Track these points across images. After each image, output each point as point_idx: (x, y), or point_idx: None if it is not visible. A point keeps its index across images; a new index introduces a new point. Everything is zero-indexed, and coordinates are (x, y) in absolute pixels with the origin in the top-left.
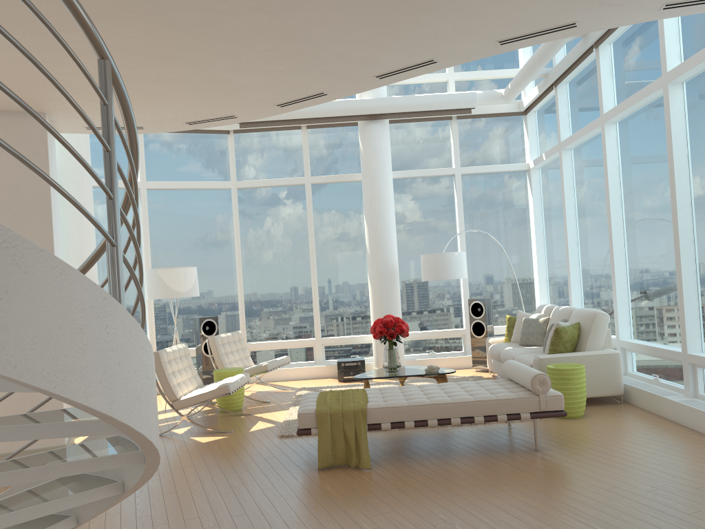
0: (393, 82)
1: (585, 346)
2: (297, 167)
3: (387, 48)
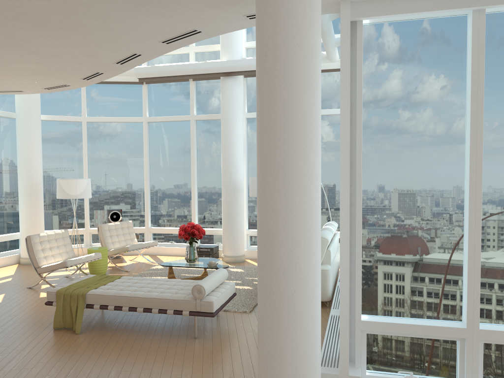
0: (135, 65)
1: None
2: (187, 108)
3: (89, 48)
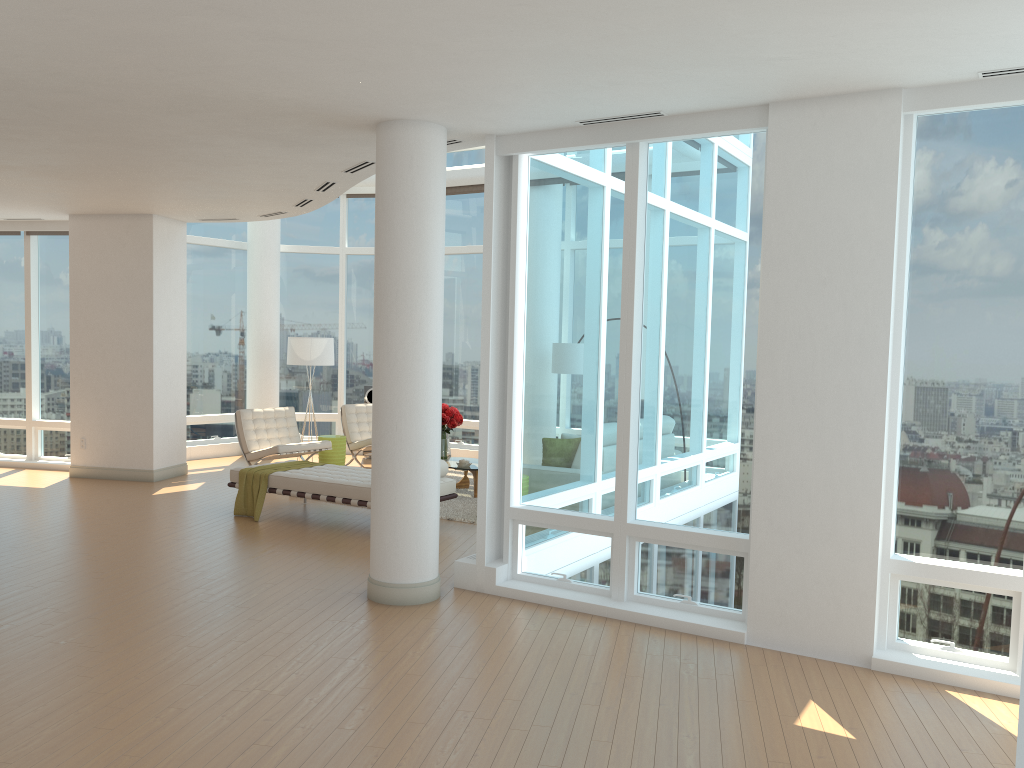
0: (341, 192)
1: None
2: None
3: (273, 179)
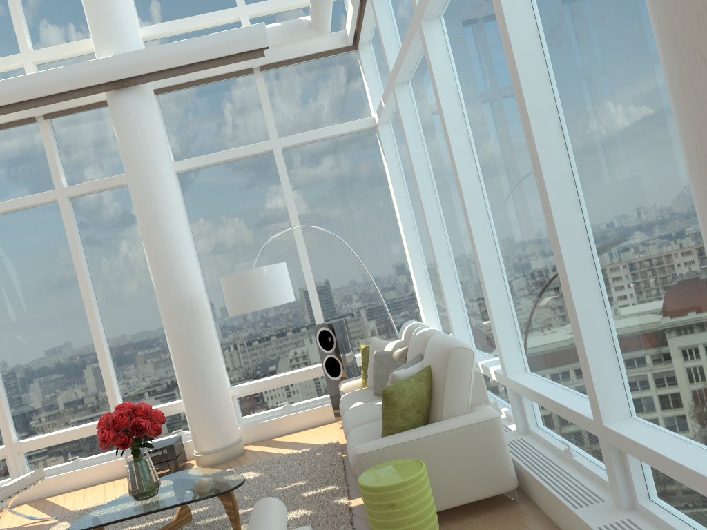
0: None
1: (442, 410)
2: (45, 178)
3: None
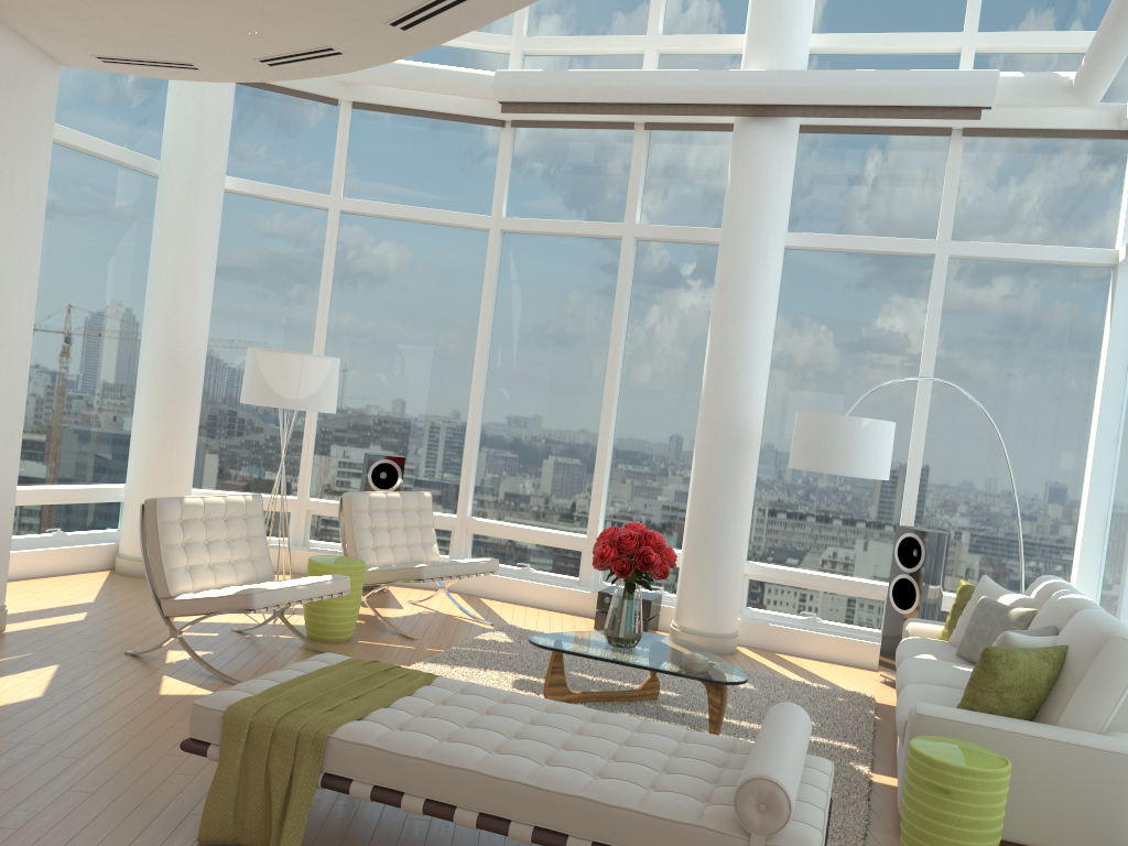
0: None
1: (1061, 713)
2: (616, 204)
3: None
